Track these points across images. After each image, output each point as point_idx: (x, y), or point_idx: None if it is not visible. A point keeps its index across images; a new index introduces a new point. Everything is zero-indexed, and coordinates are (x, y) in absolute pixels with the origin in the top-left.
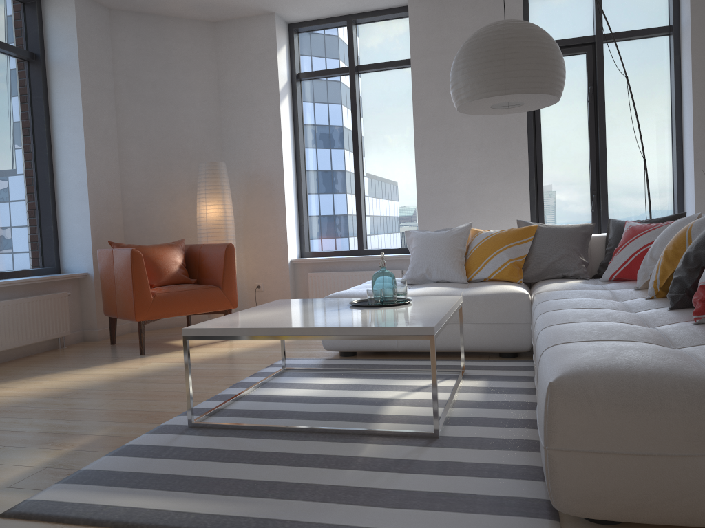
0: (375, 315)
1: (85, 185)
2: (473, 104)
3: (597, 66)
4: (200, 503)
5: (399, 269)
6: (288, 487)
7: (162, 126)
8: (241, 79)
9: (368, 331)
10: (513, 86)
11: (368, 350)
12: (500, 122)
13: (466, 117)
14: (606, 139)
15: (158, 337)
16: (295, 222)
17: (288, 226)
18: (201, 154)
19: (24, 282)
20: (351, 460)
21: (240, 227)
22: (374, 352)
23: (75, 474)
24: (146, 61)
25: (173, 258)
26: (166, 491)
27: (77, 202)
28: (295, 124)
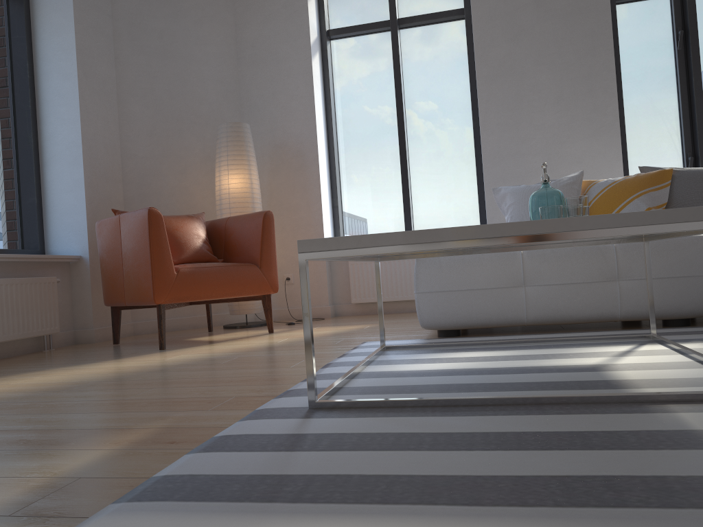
0: None
1: (78, 145)
2: None
3: (688, 6)
4: (492, 526)
5: None
6: (650, 485)
7: (170, 84)
8: (263, 32)
9: (646, 218)
10: None
11: (484, 325)
12: (583, 69)
13: (540, 65)
14: (702, 91)
15: (171, 336)
16: (329, 202)
17: (323, 204)
18: (216, 120)
19: (1, 259)
20: (693, 435)
21: (264, 208)
22: (482, 332)
23: (147, 484)
24: (151, 6)
25: (194, 231)
26: (378, 505)
27: (68, 167)
28: (325, 87)
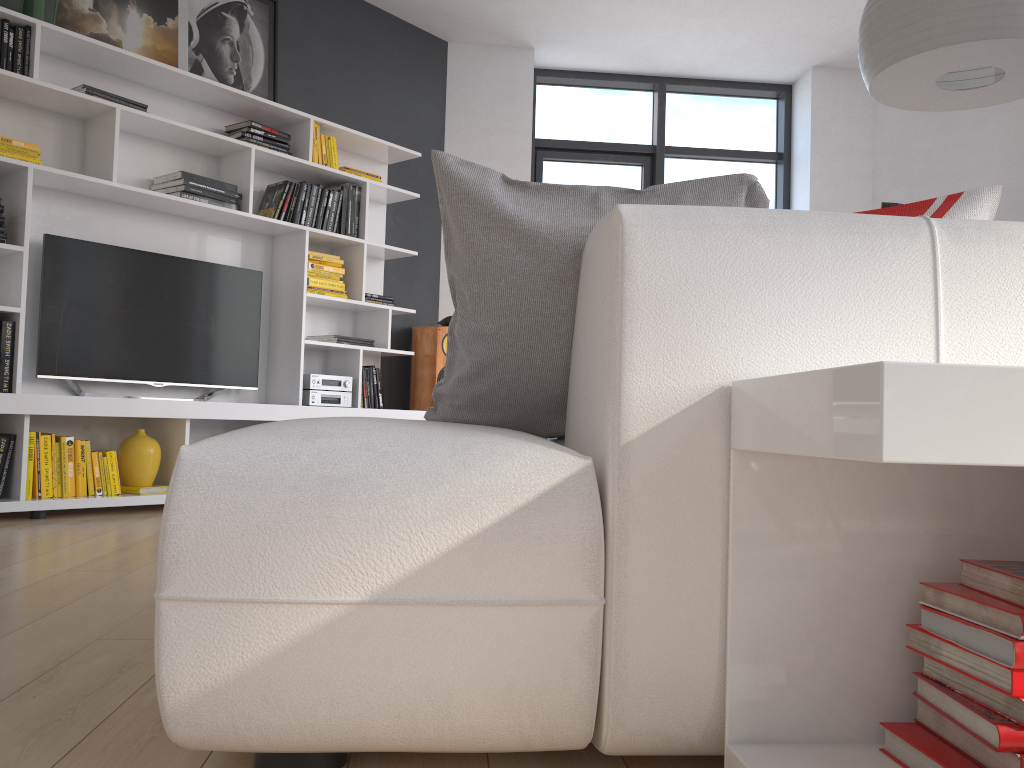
0: None
1: None
2: (901, 98)
3: None
4: None
5: None
6: None
7: None
8: None
9: None
10: (882, 54)
11: None
12: None
13: None
14: None
15: None
16: None
17: None
18: None
19: None
20: None
21: None
22: None
23: None
24: (918, 125)
25: None
26: None
27: None
28: None
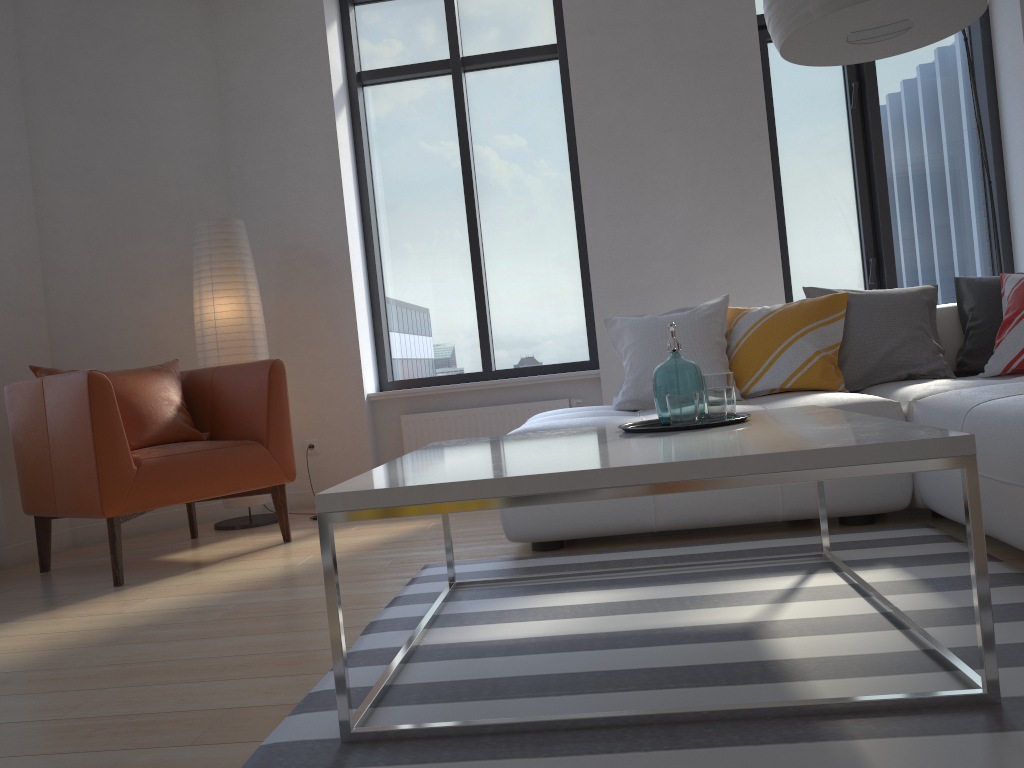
0: (742, 436)
1: None
2: (826, 25)
3: None
4: None
5: (564, 399)
6: None
7: (117, 159)
8: (261, 77)
9: (808, 459)
10: None
11: (597, 534)
12: (725, 139)
13: (667, 131)
14: (885, 167)
15: (133, 550)
16: (369, 329)
17: (360, 335)
18: (193, 211)
19: None
20: None
21: (271, 342)
22: (594, 538)
23: None
24: (82, 39)
25: (163, 394)
26: None
27: None
28: (358, 158)
